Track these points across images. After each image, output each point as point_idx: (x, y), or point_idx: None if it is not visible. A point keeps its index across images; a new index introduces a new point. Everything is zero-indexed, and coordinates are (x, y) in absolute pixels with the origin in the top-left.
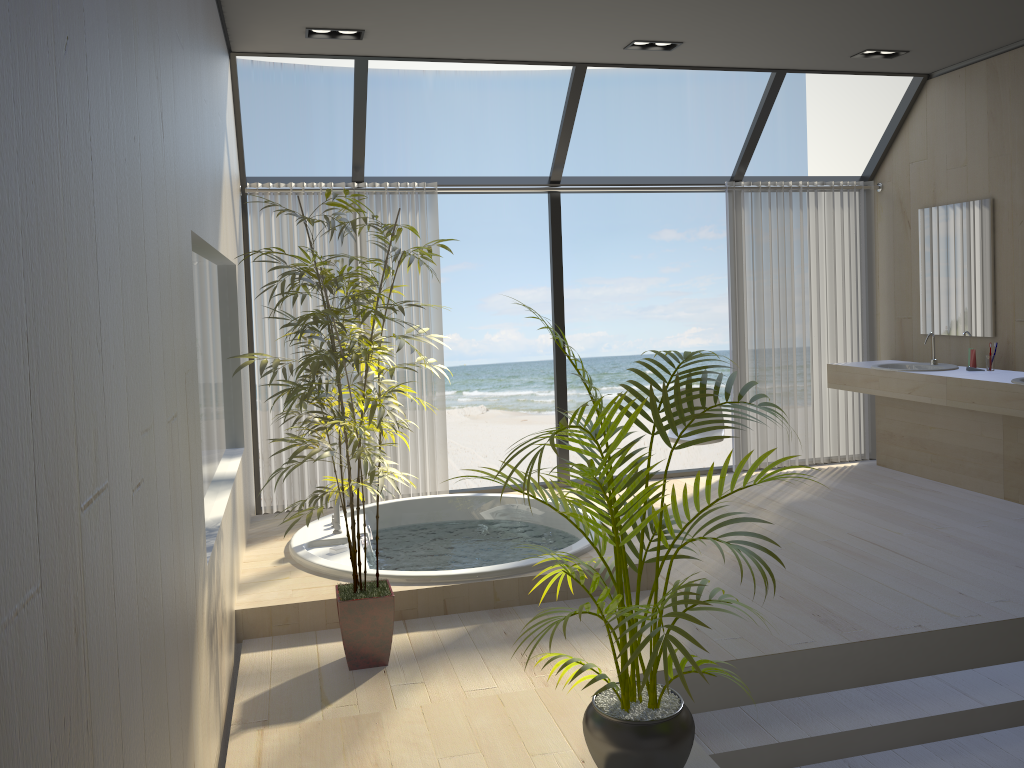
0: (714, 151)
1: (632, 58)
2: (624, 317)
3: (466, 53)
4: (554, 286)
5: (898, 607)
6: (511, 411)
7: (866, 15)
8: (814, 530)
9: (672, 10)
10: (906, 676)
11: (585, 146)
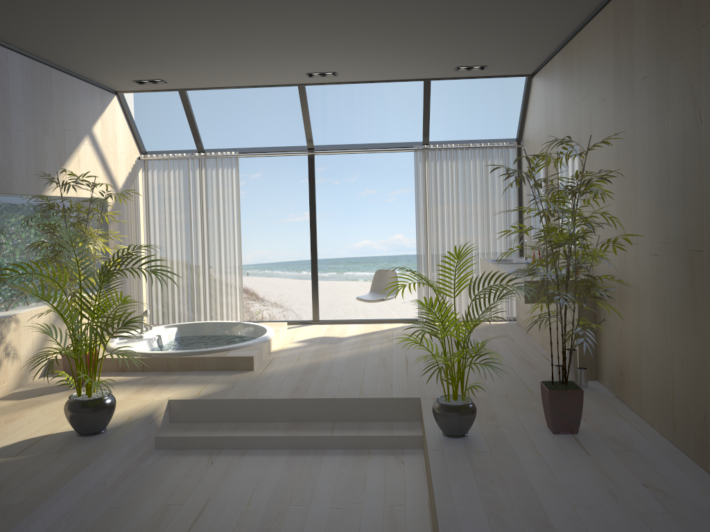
0: None
1: (324, 80)
2: None
3: (230, 84)
4: (310, 208)
5: (344, 388)
6: None
7: (415, 53)
8: (392, 353)
9: (298, 60)
10: (319, 420)
11: (489, 109)
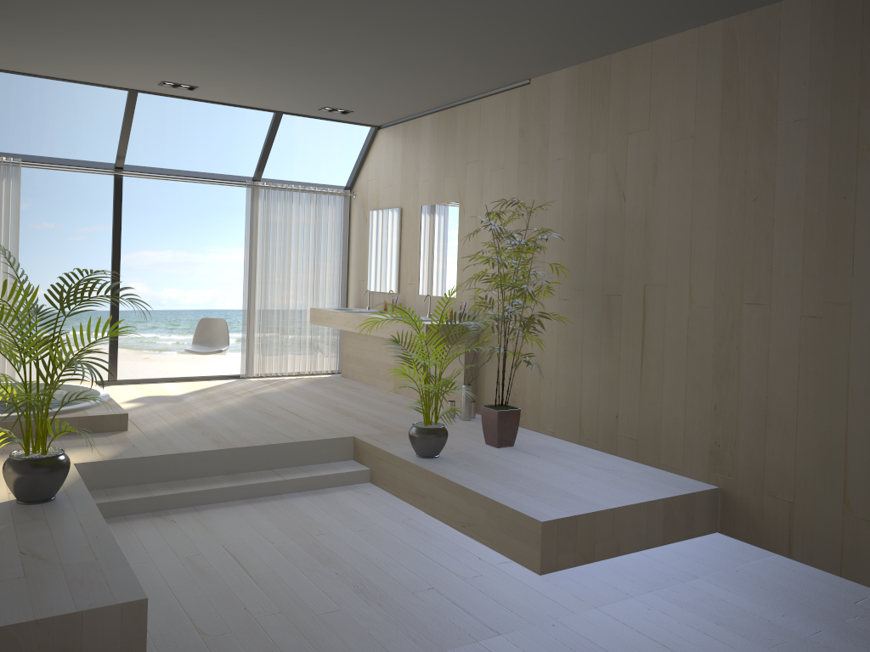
0: (315, 157)
1: (169, 91)
2: (237, 279)
3: (42, 72)
4: (114, 241)
5: (266, 436)
6: (135, 350)
7: (307, 88)
8: (260, 405)
9: (177, 68)
10: (254, 469)
11: (213, 141)
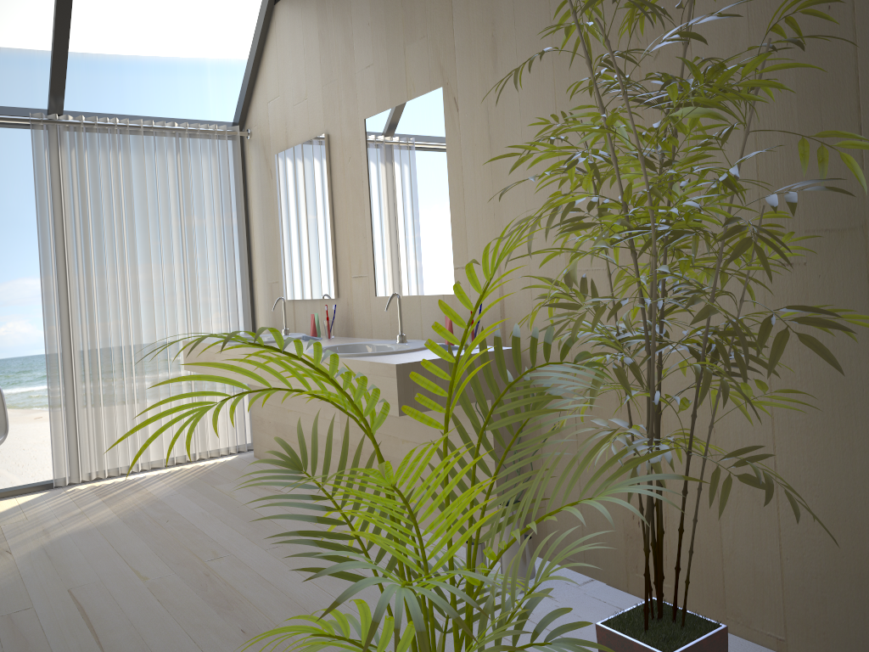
0: None
1: None
2: None
3: None
4: None
5: None
6: (23, 409)
7: None
8: (26, 590)
9: None
10: None
11: None
